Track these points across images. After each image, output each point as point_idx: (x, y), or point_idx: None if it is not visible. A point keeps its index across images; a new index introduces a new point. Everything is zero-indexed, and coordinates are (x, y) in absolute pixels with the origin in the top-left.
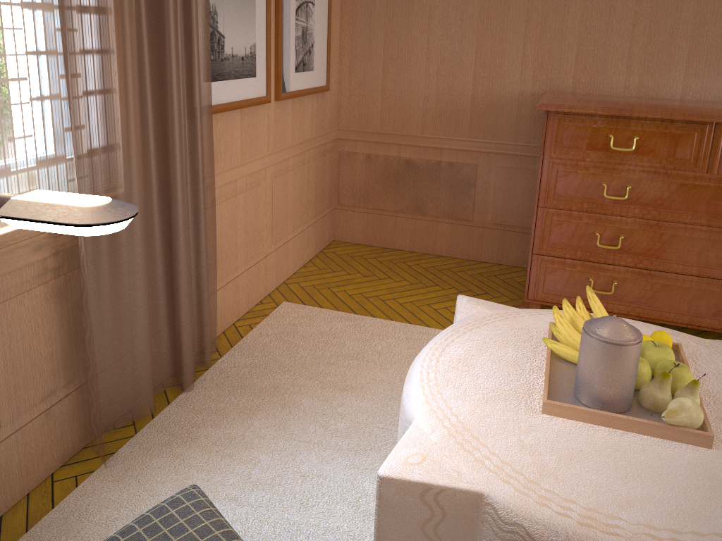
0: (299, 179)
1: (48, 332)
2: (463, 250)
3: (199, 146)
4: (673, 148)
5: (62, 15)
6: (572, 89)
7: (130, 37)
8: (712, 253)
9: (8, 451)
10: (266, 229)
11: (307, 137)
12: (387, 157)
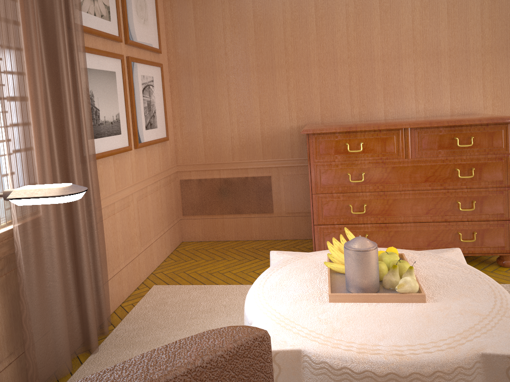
0: (155, 200)
1: None
2: (270, 234)
3: (90, 180)
4: (384, 146)
5: (1, 102)
6: (321, 121)
7: (43, 113)
8: (418, 206)
9: None
10: (136, 236)
11: (158, 172)
12: (212, 179)
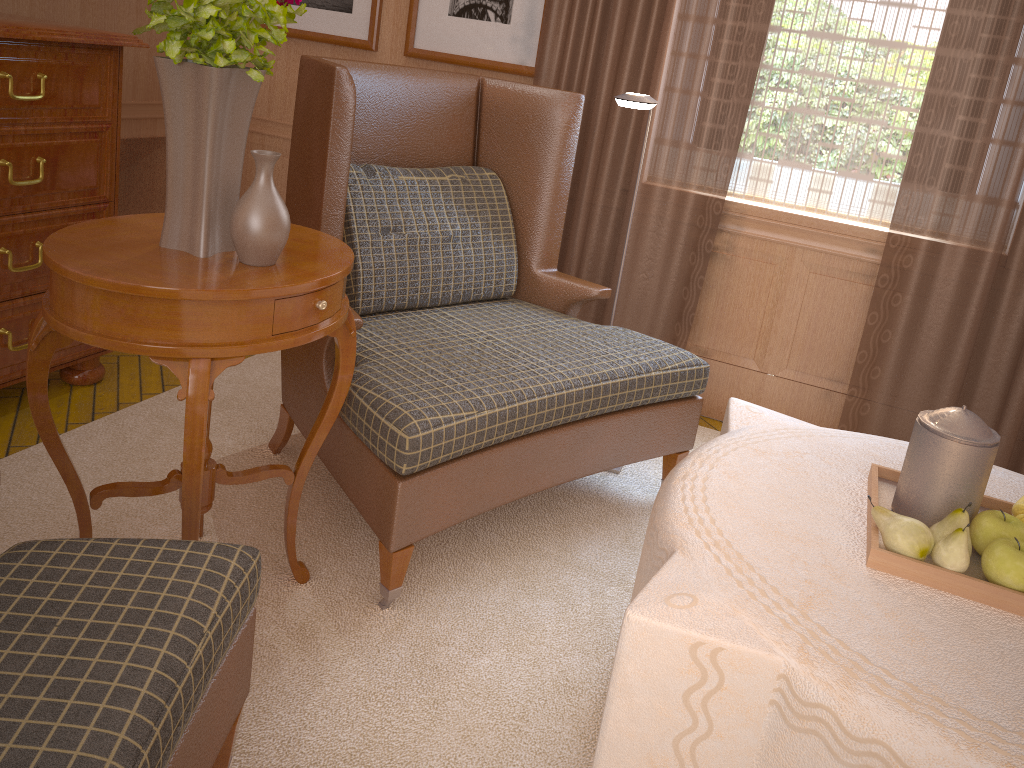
0: None
1: (856, 327)
2: None
3: None
4: None
5: (942, 57)
6: None
7: None
8: None
9: (783, 389)
10: None
11: None
12: None
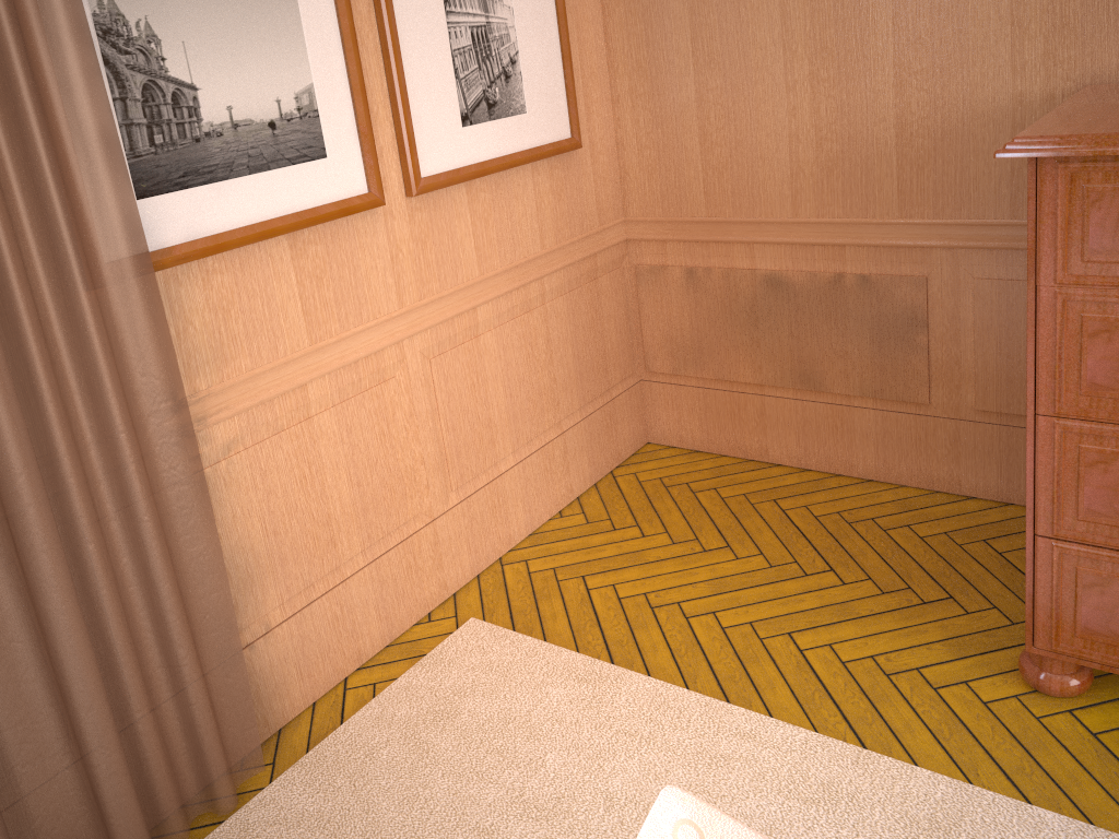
0: (518, 343)
1: None
2: (916, 469)
3: (96, 354)
4: None
5: None
6: None
7: None
8: None
9: None
10: (423, 466)
11: (530, 254)
12: (728, 271)
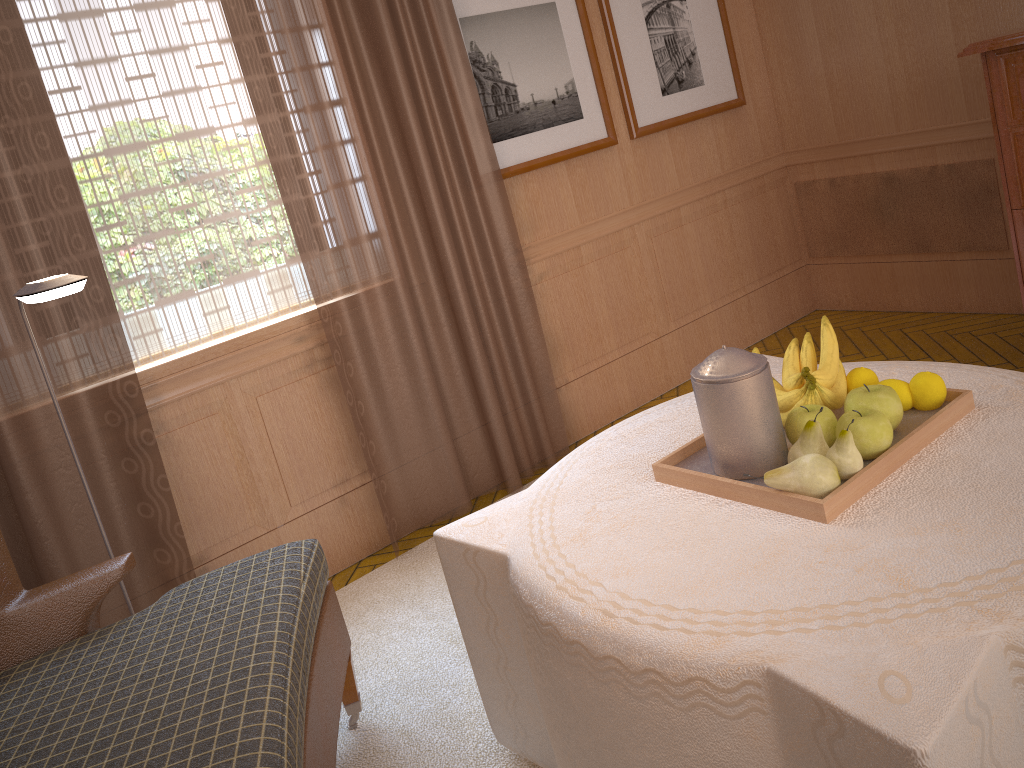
0: (709, 232)
1: (328, 420)
2: (1006, 300)
3: (480, 216)
4: None
5: (265, 123)
6: None
7: (353, 123)
8: None
9: (302, 529)
10: (651, 303)
11: (714, 175)
12: (857, 177)
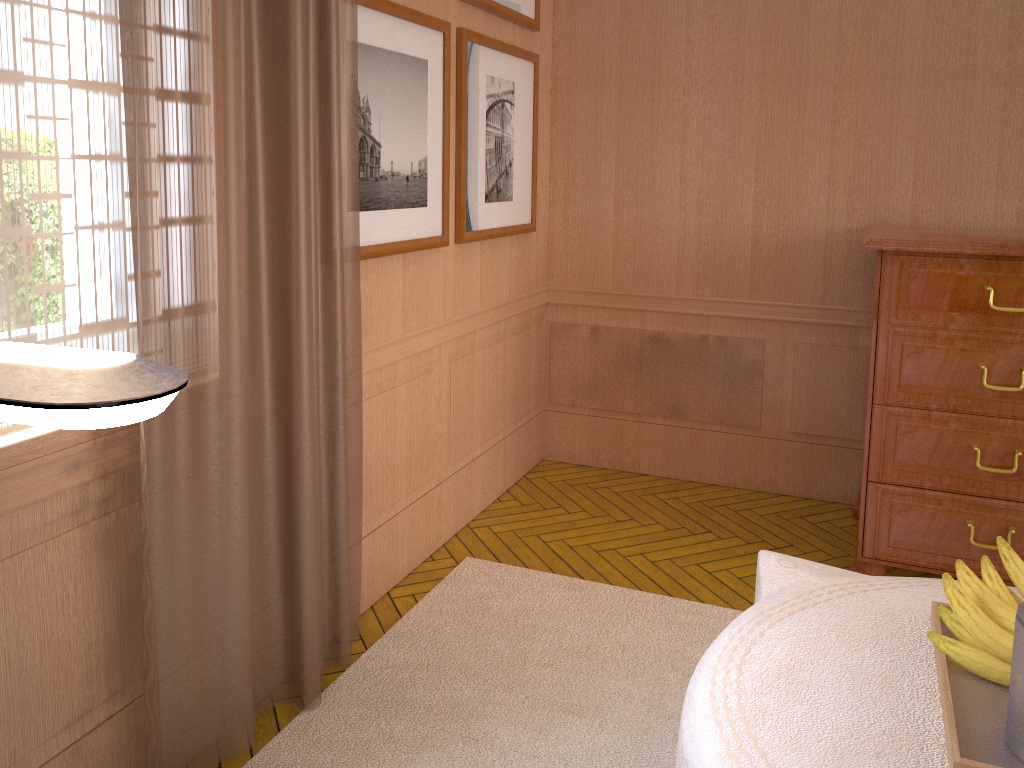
0: (490, 363)
1: (84, 607)
2: (747, 475)
3: (339, 306)
4: None
5: (129, 97)
6: (910, 222)
7: (235, 136)
8: None
9: None
10: (440, 440)
11: (503, 300)
12: (624, 330)
